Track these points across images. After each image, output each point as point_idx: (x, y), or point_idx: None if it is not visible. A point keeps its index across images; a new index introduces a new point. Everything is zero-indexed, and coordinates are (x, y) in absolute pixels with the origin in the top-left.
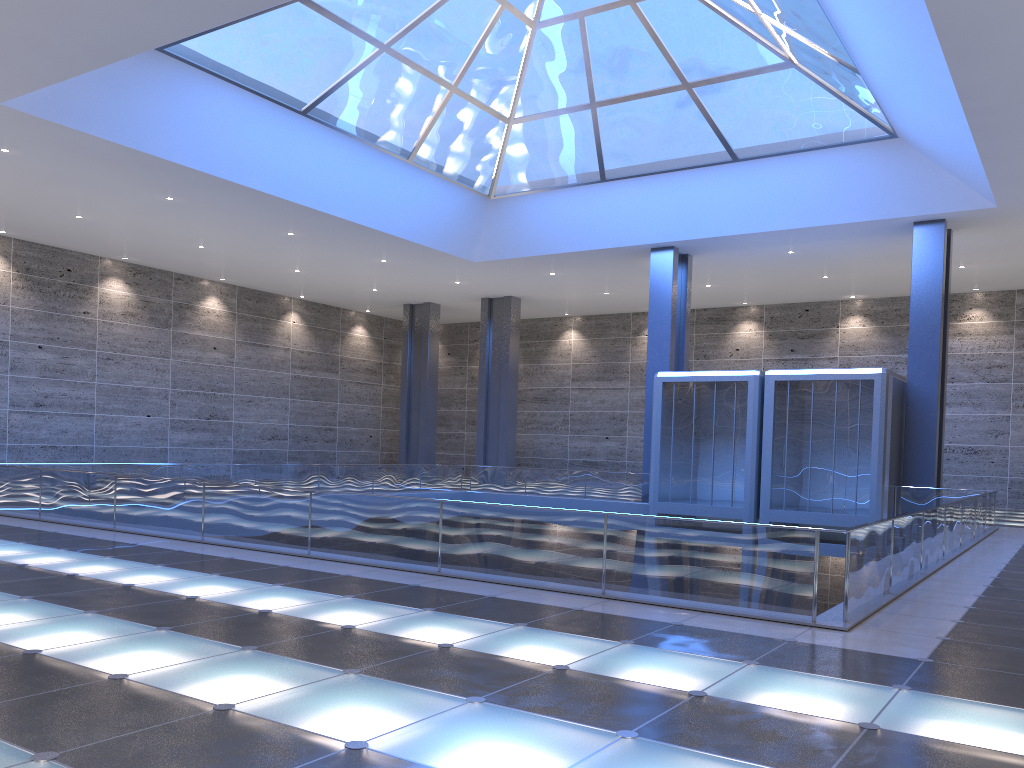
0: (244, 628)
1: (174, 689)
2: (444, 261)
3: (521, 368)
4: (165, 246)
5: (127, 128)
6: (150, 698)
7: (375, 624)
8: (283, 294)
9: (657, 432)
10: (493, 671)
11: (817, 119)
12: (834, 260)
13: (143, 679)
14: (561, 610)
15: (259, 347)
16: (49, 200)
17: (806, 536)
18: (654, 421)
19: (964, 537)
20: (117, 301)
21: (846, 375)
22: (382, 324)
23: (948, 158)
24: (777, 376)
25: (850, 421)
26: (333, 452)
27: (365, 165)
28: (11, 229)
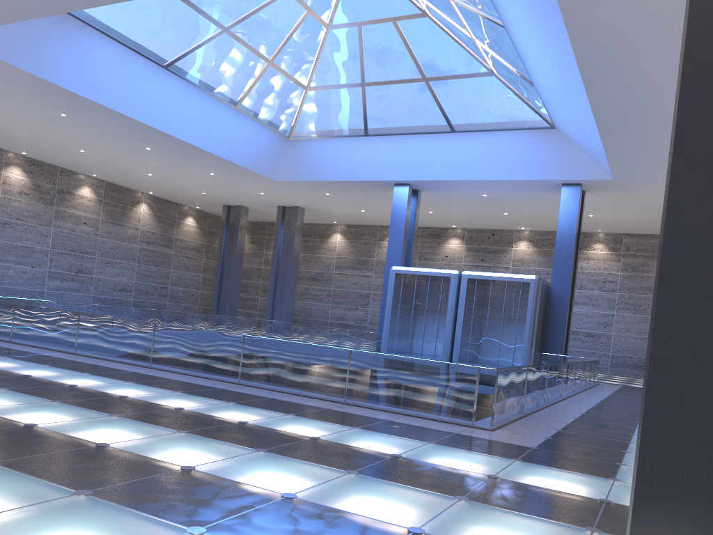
0: (110, 404)
1: (69, 433)
2: (254, 178)
3: (301, 256)
4: (55, 148)
5: (38, 63)
6: (54, 437)
7: (197, 408)
8: (137, 190)
9: (389, 306)
10: (272, 437)
11: (506, 111)
12: (512, 203)
13: (47, 427)
14: (317, 408)
15: (117, 225)
16: None
17: (472, 371)
18: (388, 298)
19: (575, 386)
20: (16, 183)
21: (513, 278)
22: (206, 217)
23: (585, 145)
24: (469, 275)
25: (513, 308)
26: (165, 303)
27: (205, 107)
28: None
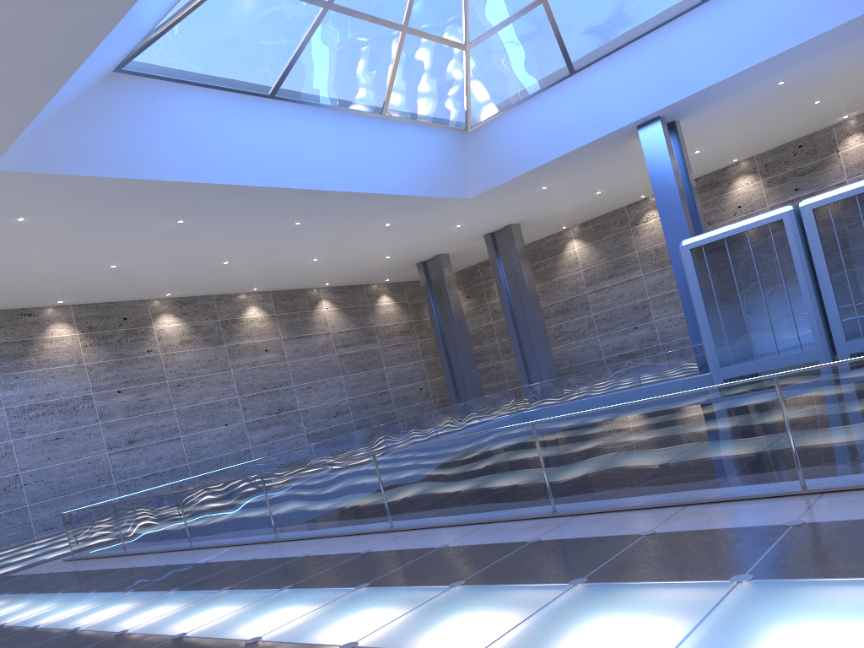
0: None
1: None
2: (441, 207)
3: (536, 289)
4: (196, 272)
5: (114, 159)
6: None
7: (515, 636)
8: (311, 287)
9: (699, 300)
10: None
11: None
12: (827, 77)
13: None
14: (773, 532)
15: (303, 338)
16: (81, 258)
17: None
18: (692, 290)
19: None
20: (172, 333)
21: None
22: (403, 288)
23: None
24: (814, 203)
25: None
26: (392, 412)
27: (344, 132)
28: (65, 297)
